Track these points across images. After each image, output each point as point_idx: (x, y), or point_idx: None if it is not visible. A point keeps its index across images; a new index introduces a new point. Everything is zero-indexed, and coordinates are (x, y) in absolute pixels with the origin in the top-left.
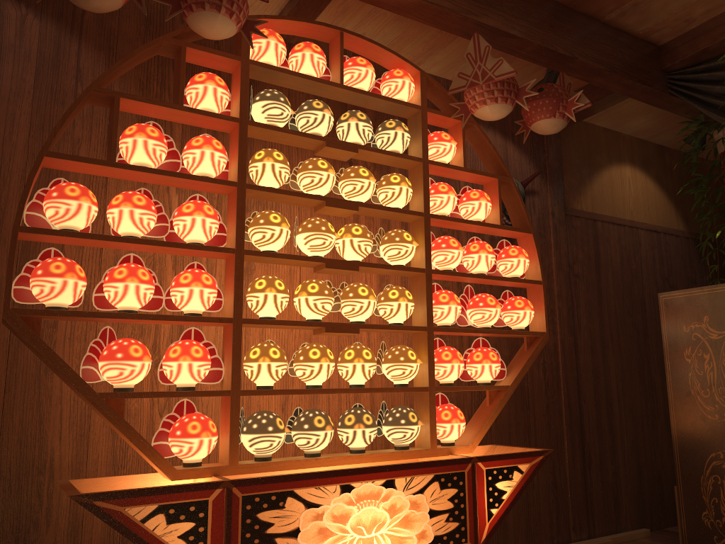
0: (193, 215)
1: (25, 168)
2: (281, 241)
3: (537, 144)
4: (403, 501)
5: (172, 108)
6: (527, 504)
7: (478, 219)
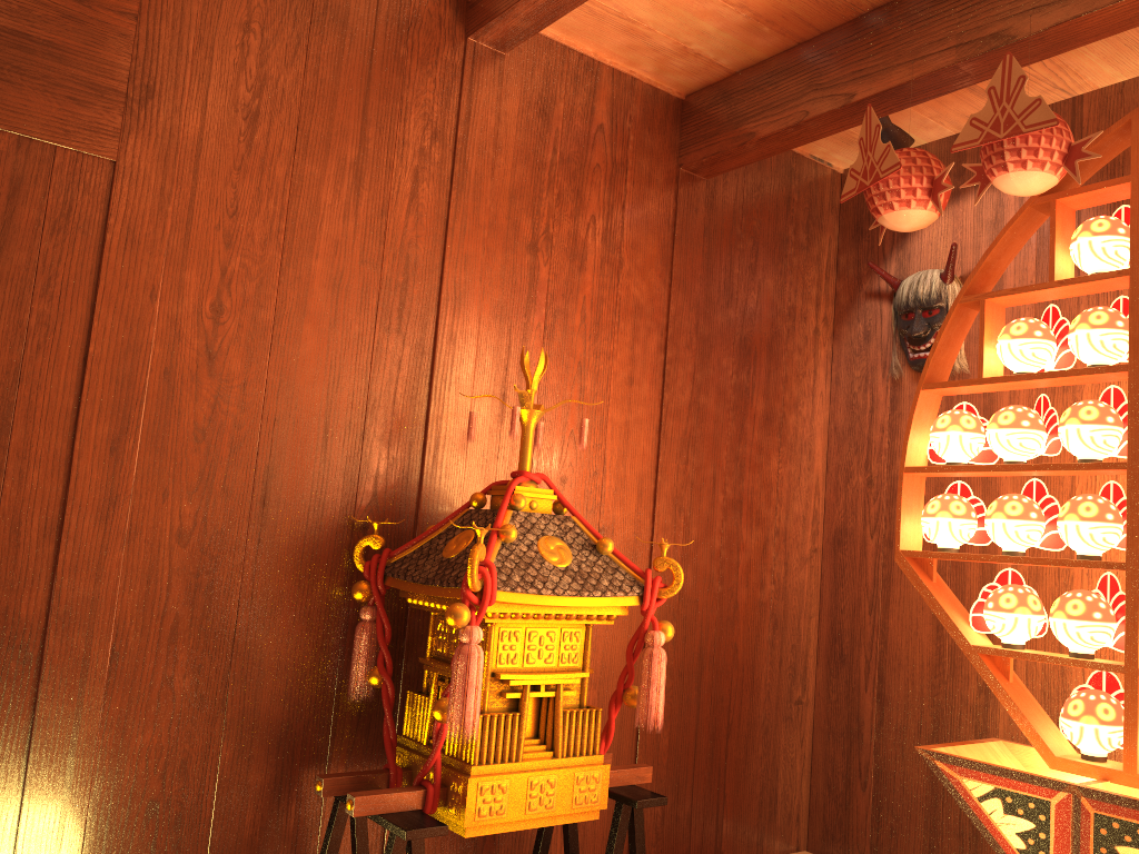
0: (1065, 425)
1: None
2: None
3: None
4: None
5: (1040, 289)
6: None
7: None
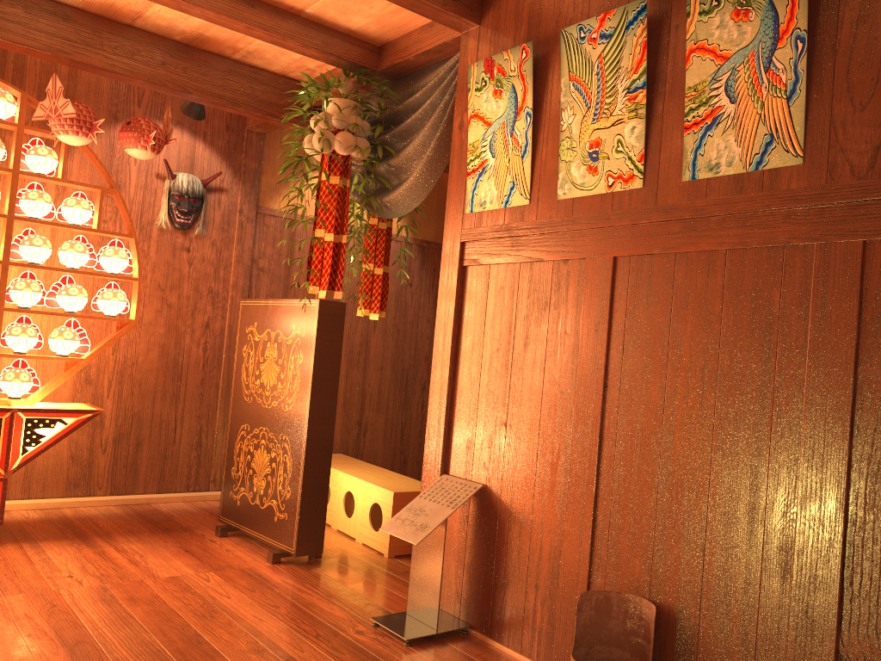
0: None
1: None
2: None
3: (235, 144)
4: None
5: None
6: (164, 457)
7: (75, 222)
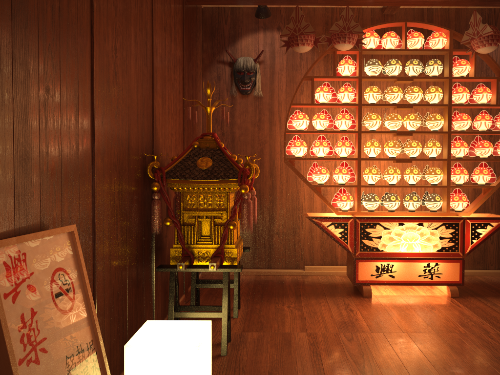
0: (341, 120)
1: (286, 99)
2: (376, 126)
3: None
4: (427, 231)
5: (332, 78)
6: None
7: (482, 102)
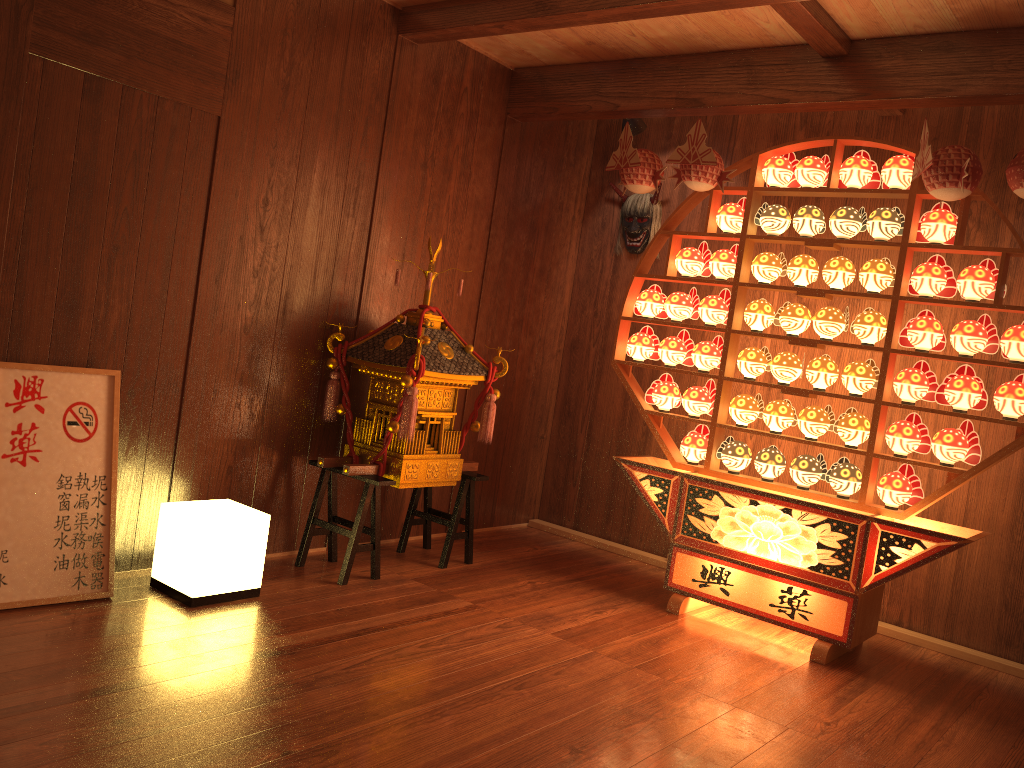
0: (701, 307)
1: None
2: (757, 323)
3: None
4: (796, 527)
5: (699, 235)
6: None
7: (969, 297)
